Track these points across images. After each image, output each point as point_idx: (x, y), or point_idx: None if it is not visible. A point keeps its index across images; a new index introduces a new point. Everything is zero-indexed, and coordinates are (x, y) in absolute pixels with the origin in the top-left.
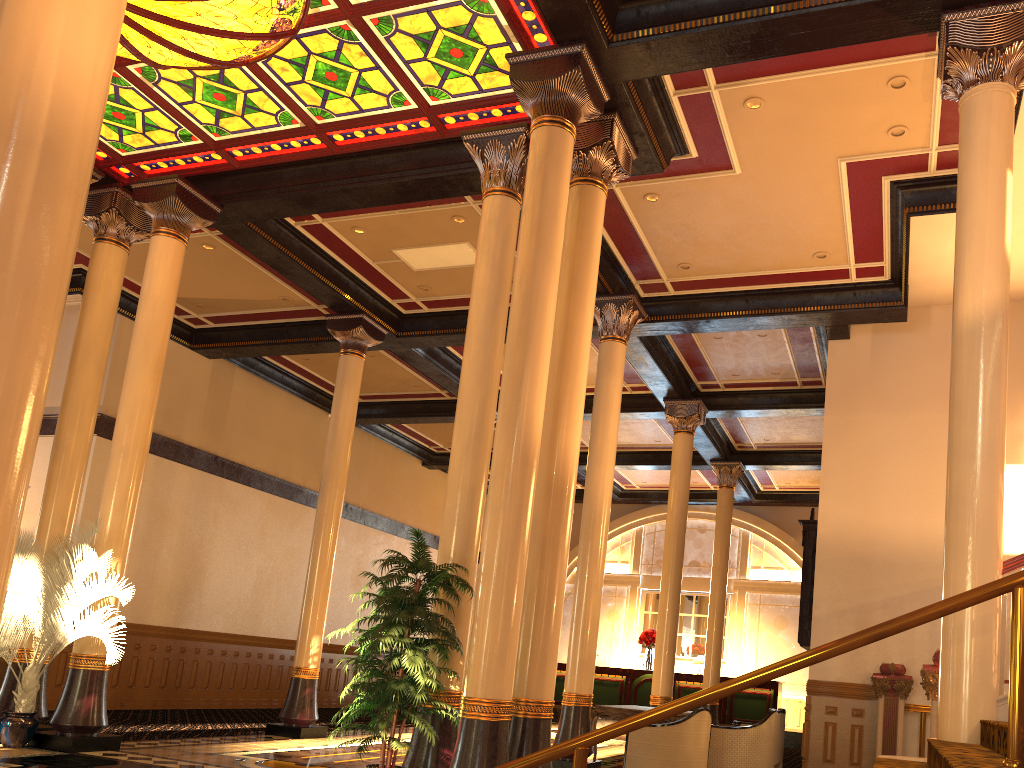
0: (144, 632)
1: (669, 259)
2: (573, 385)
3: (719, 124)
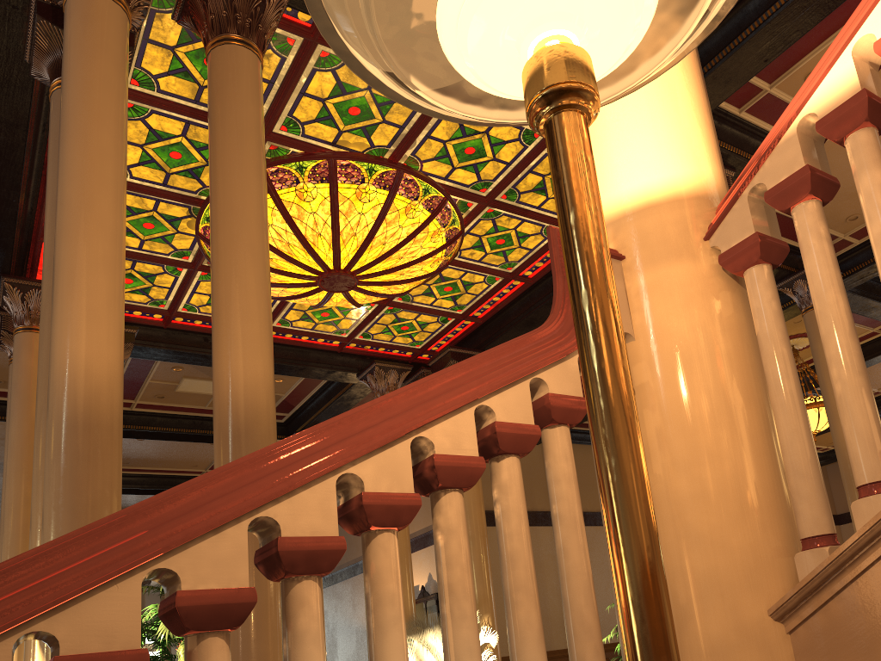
0: (552, 656)
1: (833, 220)
2: None
3: None
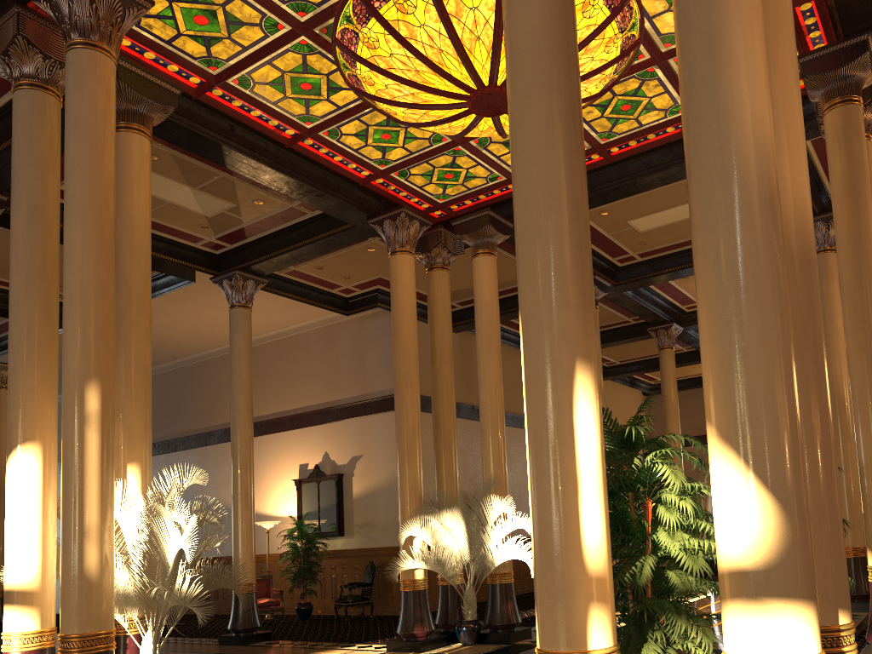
0: None
1: None
2: None
3: None
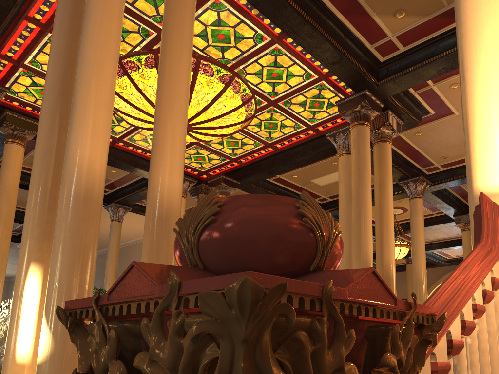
0: None
1: (436, 156)
2: (387, 232)
3: (440, 98)
